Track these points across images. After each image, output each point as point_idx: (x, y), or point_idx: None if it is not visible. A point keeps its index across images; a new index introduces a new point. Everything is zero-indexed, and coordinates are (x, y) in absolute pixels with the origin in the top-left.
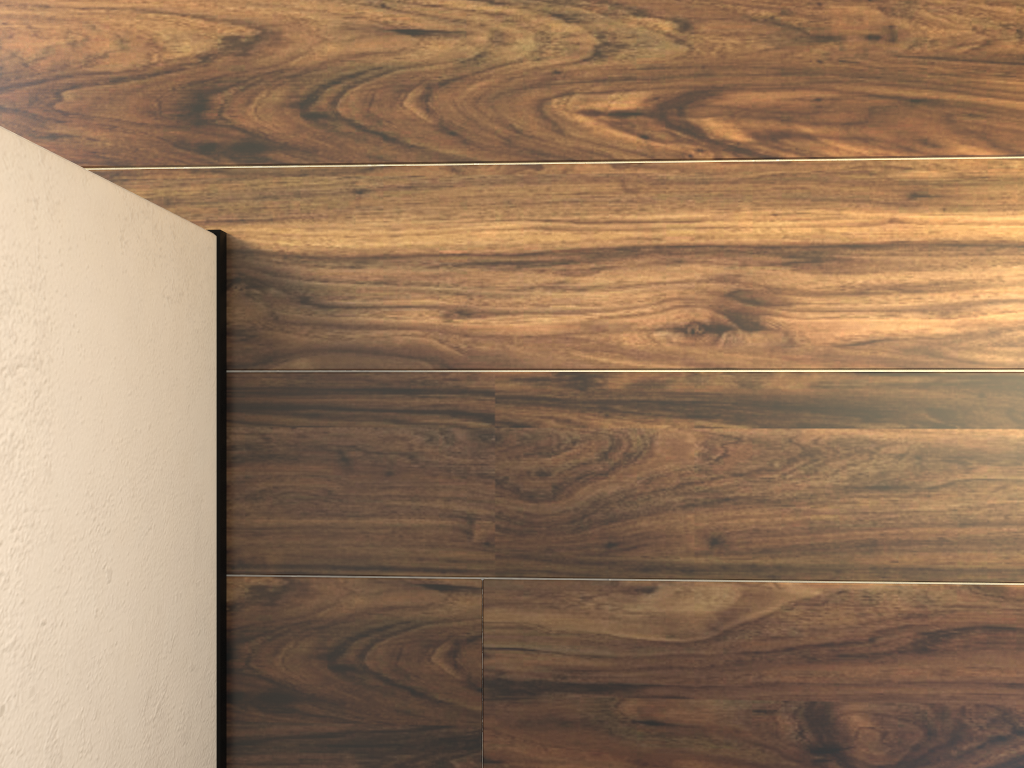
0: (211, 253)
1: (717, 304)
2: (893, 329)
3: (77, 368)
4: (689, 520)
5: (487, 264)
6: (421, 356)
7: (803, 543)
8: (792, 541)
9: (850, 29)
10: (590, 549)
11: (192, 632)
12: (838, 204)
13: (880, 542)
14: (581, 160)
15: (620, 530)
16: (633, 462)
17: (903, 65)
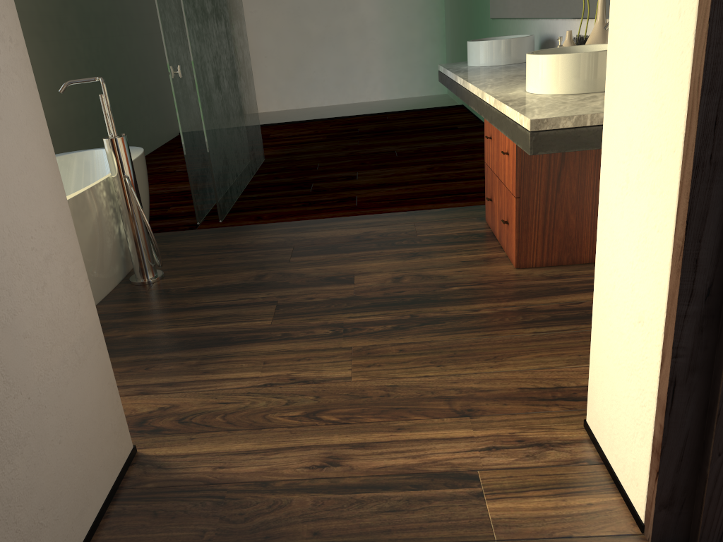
0: (129, 446)
1: (323, 459)
2: (393, 462)
3: (84, 381)
4: (304, 526)
5: (234, 453)
6: (200, 480)
7: (356, 532)
8: (351, 531)
9: (374, 394)
10: (257, 539)
11: (62, 539)
12: (371, 432)
13: (392, 529)
14: (276, 427)
15: (272, 531)
16: (282, 508)
17: (392, 400)
